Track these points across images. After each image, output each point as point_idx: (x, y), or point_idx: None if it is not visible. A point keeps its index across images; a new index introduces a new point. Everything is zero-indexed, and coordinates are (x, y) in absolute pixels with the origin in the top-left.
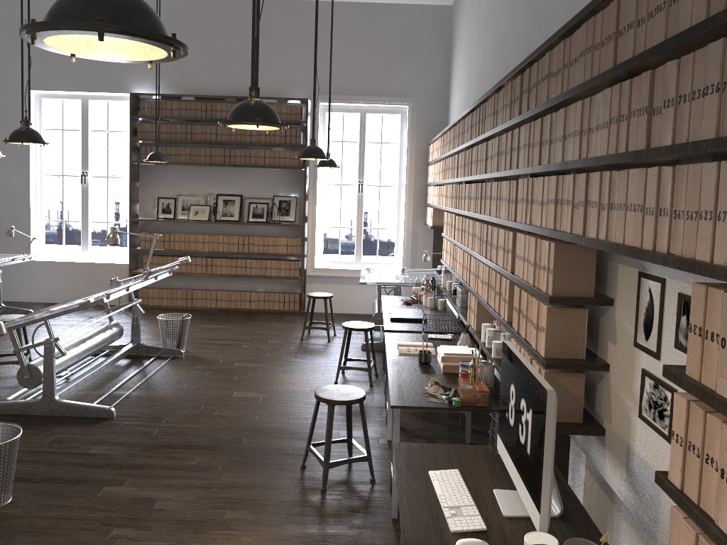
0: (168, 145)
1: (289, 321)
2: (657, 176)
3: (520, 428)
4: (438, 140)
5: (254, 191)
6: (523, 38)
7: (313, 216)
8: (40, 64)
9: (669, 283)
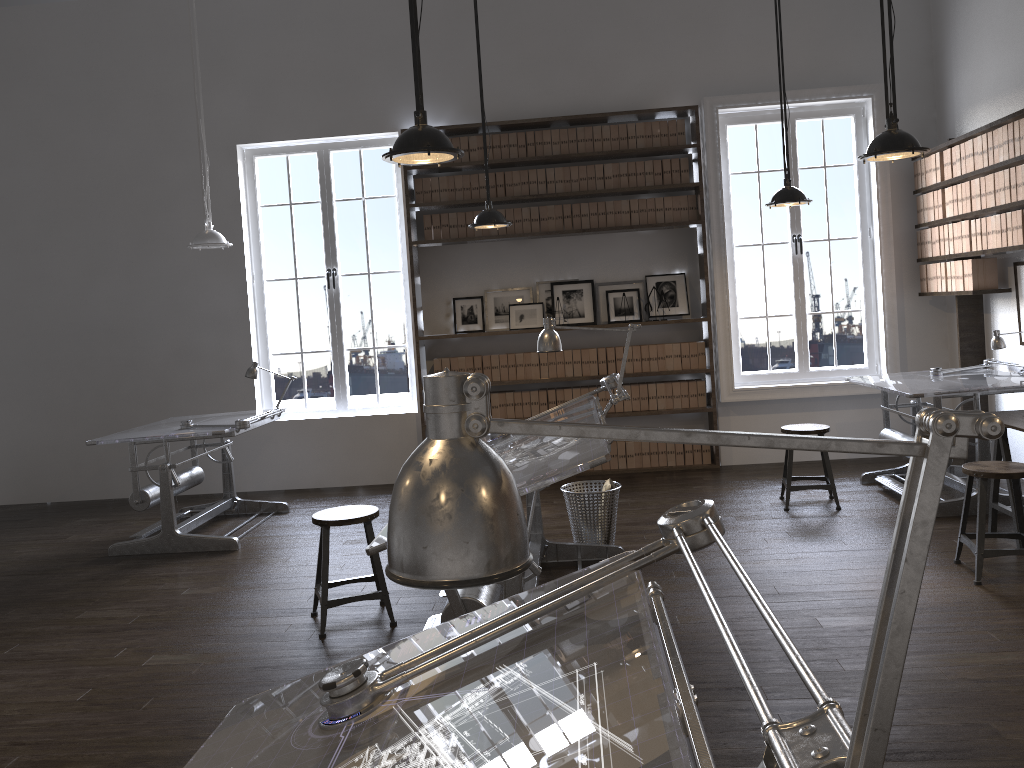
0: (463, 210)
1: (717, 482)
2: None
3: None
4: (988, 135)
5: (612, 272)
6: None
7: (724, 302)
8: (251, 101)
9: None
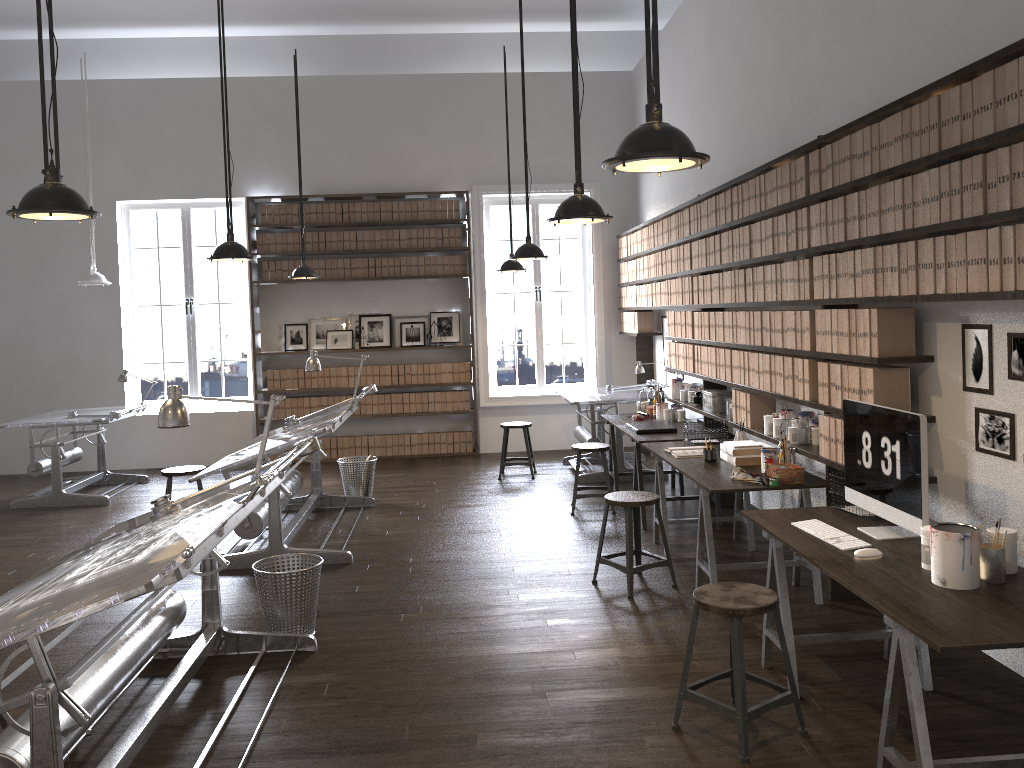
0: (294, 258)
1: (468, 463)
2: (998, 234)
3: (883, 464)
4: (641, 231)
5: (405, 309)
6: (774, 115)
7: (483, 334)
8: (128, 168)
9: (995, 327)
